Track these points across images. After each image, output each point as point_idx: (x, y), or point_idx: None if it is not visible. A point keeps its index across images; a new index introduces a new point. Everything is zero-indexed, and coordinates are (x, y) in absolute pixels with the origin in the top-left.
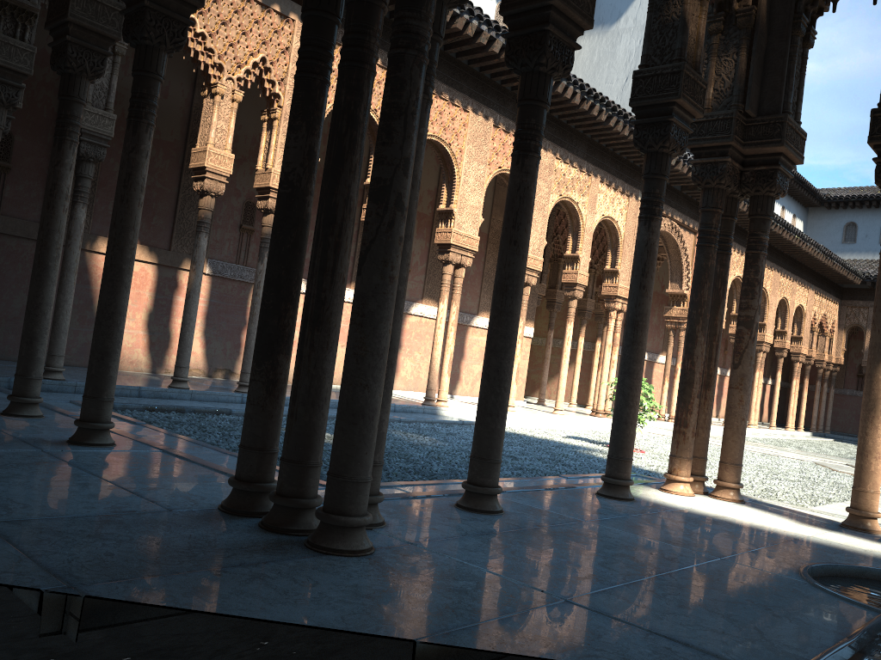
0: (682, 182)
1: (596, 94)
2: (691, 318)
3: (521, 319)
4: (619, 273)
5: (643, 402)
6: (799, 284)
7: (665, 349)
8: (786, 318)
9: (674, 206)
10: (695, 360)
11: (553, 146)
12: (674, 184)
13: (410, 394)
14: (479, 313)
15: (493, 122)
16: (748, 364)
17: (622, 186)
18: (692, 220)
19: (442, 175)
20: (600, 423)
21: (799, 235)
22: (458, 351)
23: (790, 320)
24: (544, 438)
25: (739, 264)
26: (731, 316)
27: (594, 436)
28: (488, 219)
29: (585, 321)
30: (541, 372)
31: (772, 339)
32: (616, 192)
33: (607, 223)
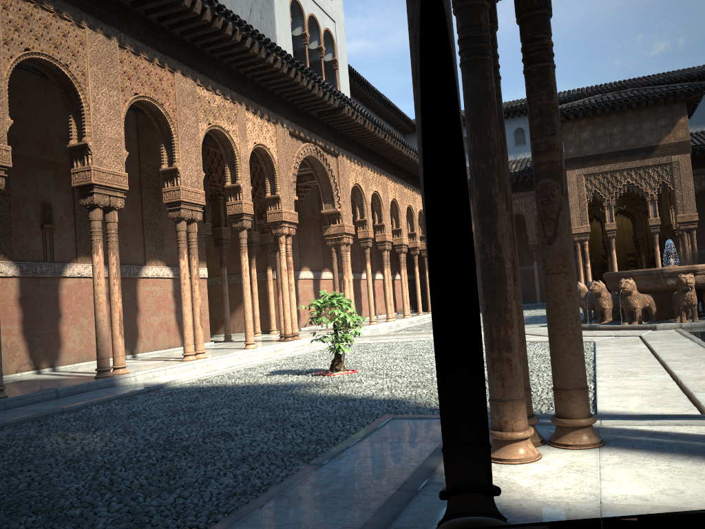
0: (319, 108)
1: (227, 12)
2: (480, 176)
3: (194, 258)
4: (280, 199)
5: (346, 319)
6: (417, 193)
7: (326, 266)
8: (414, 222)
9: (315, 132)
10: (501, 241)
11: (192, 72)
12: (312, 111)
13: (84, 365)
14: (147, 262)
15: (118, 42)
16: (567, 234)
17: (267, 113)
18: (332, 144)
19: (66, 105)
20: (292, 346)
21: (414, 151)
22: (132, 307)
23: (416, 223)
24: (248, 384)
25: (374, 180)
26: (375, 227)
27: (296, 365)
28: (137, 163)
29: (254, 253)
30: (221, 309)
31: (408, 241)
32: (263, 119)
33: (260, 152)
